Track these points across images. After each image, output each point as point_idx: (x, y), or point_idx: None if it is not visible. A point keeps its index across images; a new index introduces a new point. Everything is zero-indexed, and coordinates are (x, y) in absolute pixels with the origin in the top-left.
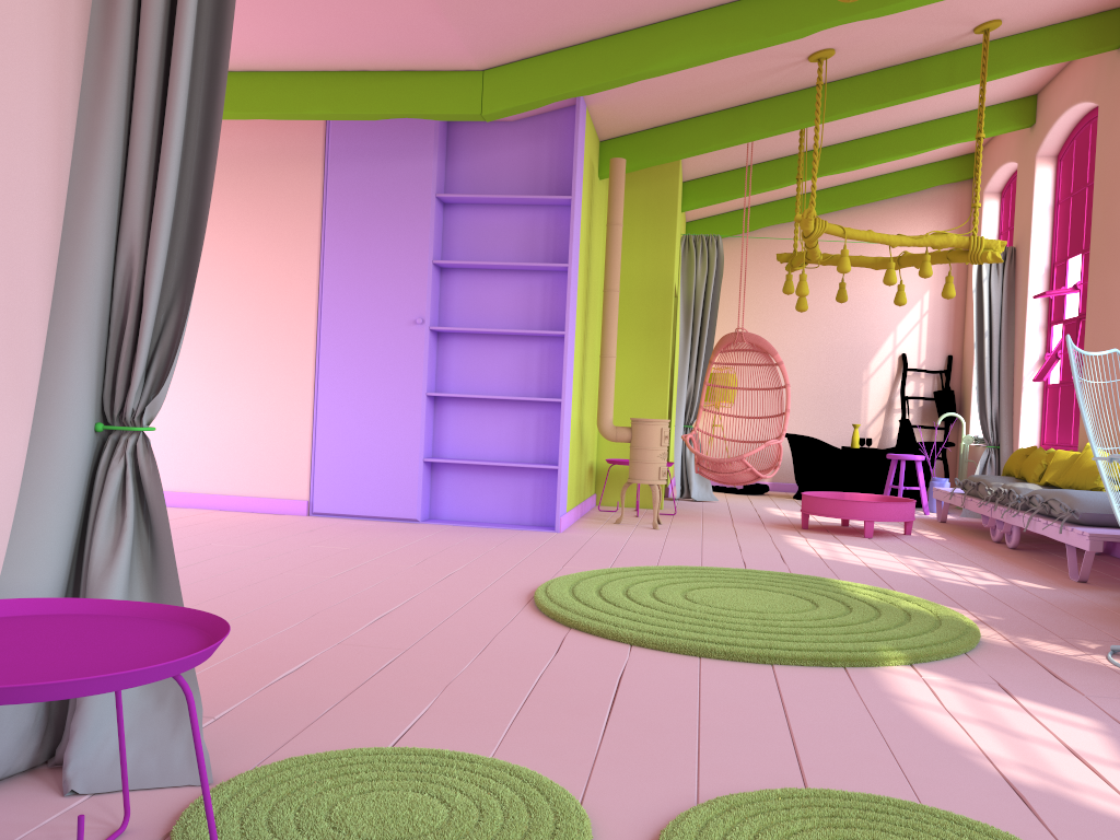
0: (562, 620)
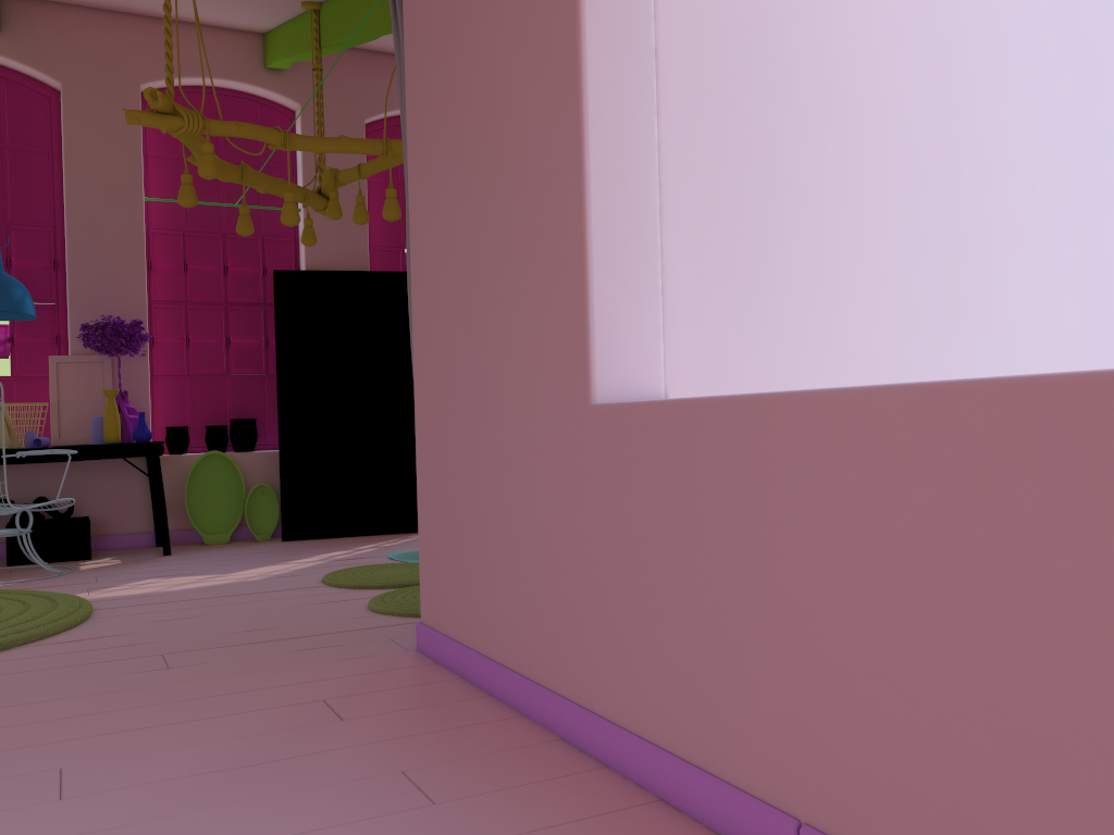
0: None
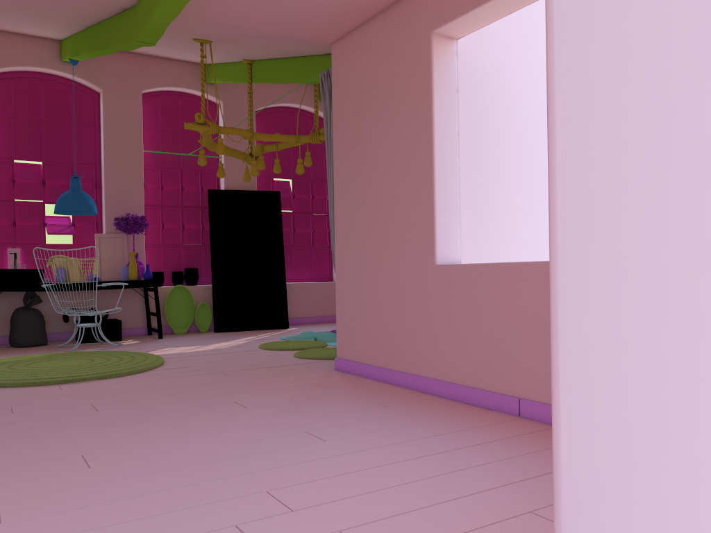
0: (141, 370)
